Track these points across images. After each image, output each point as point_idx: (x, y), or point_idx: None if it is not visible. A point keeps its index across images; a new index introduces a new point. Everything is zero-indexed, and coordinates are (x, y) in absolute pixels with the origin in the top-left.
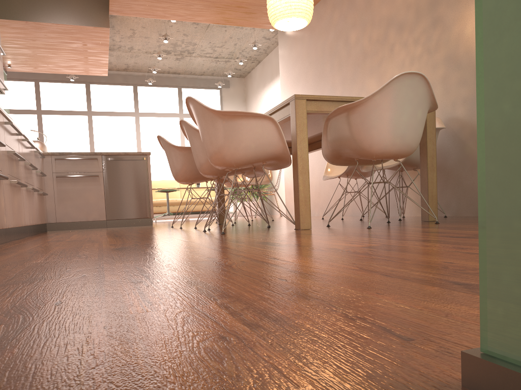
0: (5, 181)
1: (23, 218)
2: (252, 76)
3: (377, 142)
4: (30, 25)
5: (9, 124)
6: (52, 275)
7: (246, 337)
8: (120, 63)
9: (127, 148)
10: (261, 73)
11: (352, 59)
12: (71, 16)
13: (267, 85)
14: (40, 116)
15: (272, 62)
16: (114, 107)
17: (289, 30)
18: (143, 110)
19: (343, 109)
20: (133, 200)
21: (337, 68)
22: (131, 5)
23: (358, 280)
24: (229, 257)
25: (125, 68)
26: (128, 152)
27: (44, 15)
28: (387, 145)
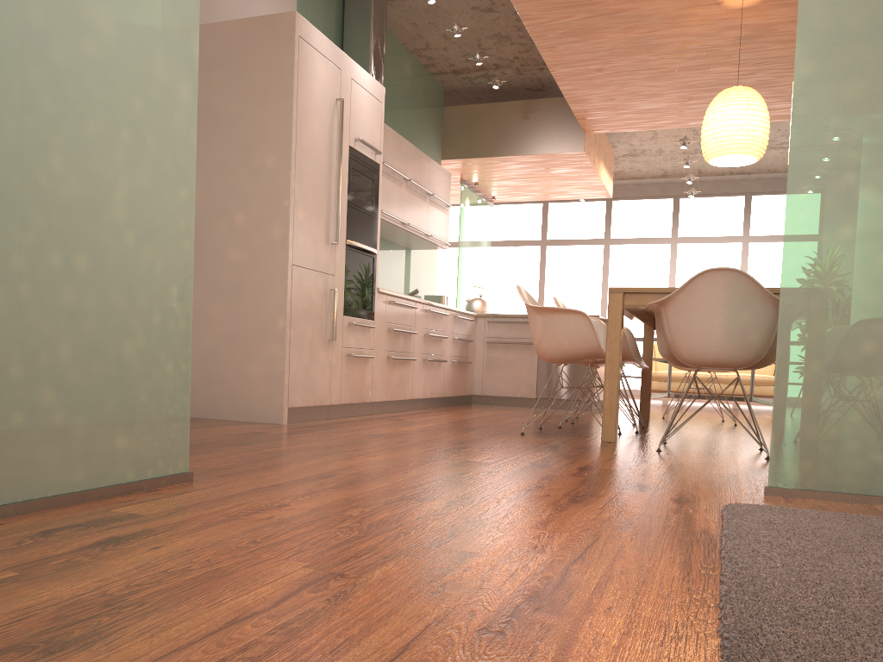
0: (379, 357)
1: (408, 391)
2: None
3: (685, 349)
4: (496, 159)
5: (392, 302)
6: (258, 444)
7: (198, 469)
8: (652, 169)
9: None
10: None
11: None
12: (540, 143)
13: None
14: (544, 247)
15: None
16: (642, 232)
17: (741, 164)
18: (684, 234)
19: (656, 307)
20: (570, 377)
21: None
22: (606, 122)
23: (318, 468)
24: (368, 451)
25: (662, 174)
26: None
27: (510, 147)
28: (699, 354)
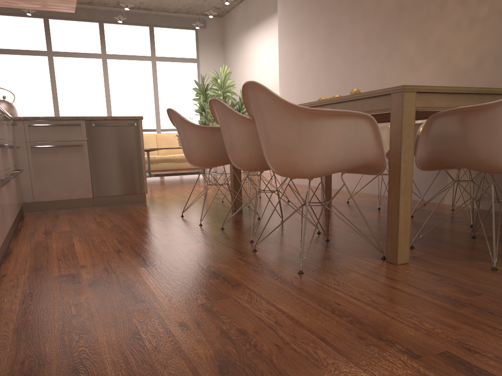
0: None
1: (6, 222)
2: (231, 16)
3: None
4: None
5: None
6: None
7: None
8: None
9: (95, 94)
10: (244, 14)
11: (383, 12)
12: None
13: (251, 28)
14: None
15: (258, 2)
16: (78, 48)
17: None
18: (111, 52)
19: (467, 109)
20: (124, 174)
21: (360, 21)
22: None
23: None
24: None
25: (89, 1)
26: (116, 117)
27: None
28: None
